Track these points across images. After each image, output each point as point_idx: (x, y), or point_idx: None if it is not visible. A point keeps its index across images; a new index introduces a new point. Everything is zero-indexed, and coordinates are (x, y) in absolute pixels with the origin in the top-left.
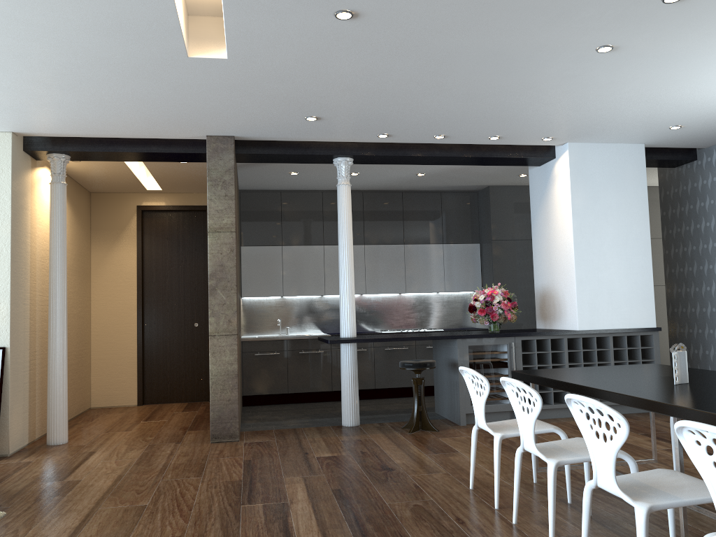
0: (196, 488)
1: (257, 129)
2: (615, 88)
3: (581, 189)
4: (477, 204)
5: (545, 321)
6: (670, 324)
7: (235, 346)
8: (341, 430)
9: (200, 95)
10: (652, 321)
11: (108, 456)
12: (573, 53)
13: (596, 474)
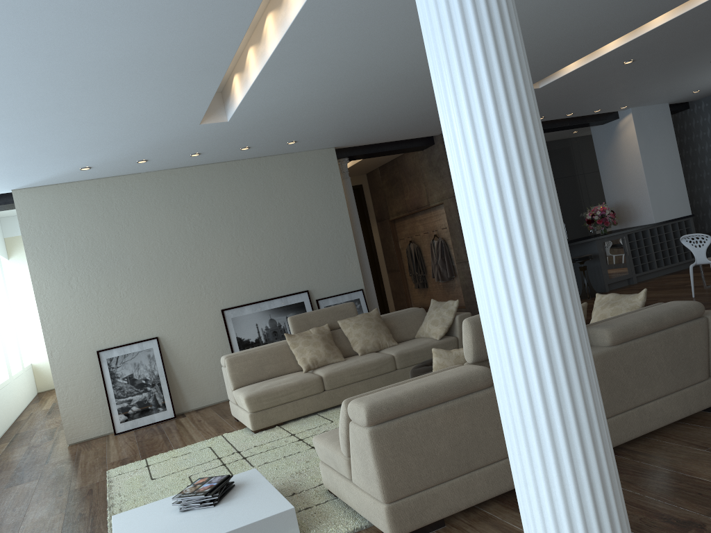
0: None
1: None
2: (694, 77)
3: (642, 136)
4: None
5: (620, 224)
6: None
7: None
8: None
9: None
10: (689, 211)
11: None
12: (698, 64)
13: None
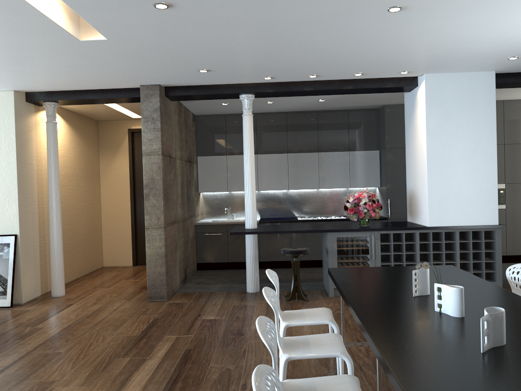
0: (103, 340)
1: (171, 79)
2: (431, 35)
3: (435, 112)
4: (378, 119)
5: (411, 216)
6: None
7: (163, 236)
8: (242, 295)
9: (111, 62)
10: (494, 219)
11: (77, 308)
12: (370, 14)
13: None
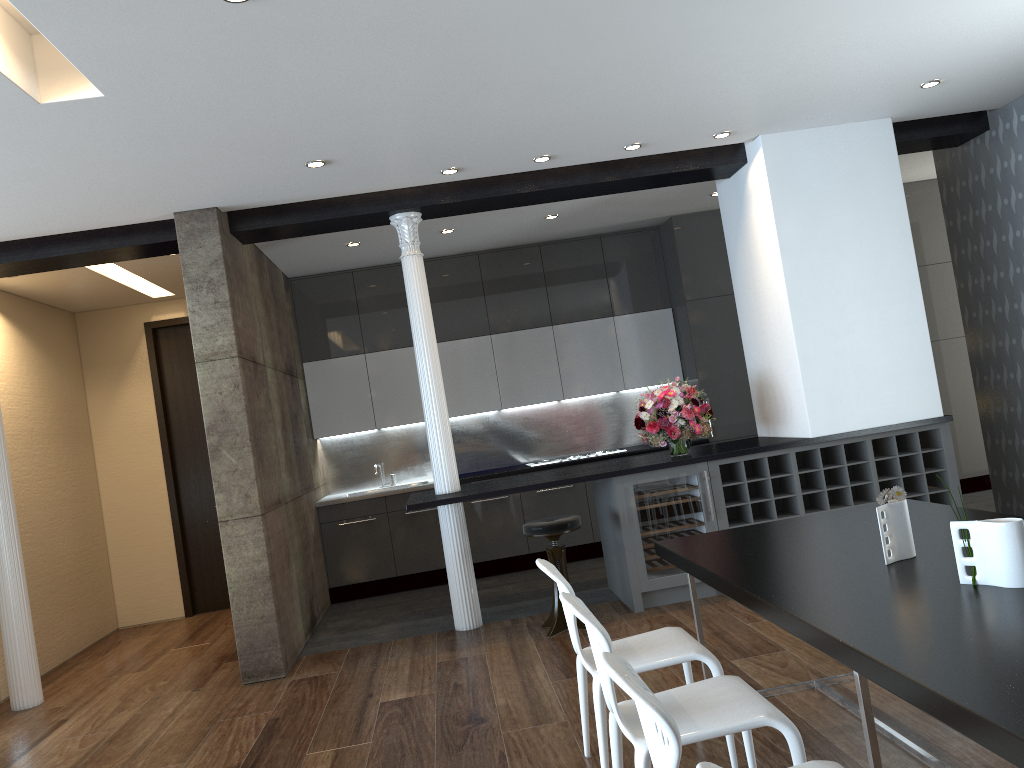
0: None
1: (245, 192)
2: (790, 38)
3: (791, 209)
4: (661, 247)
5: (767, 425)
6: (981, 400)
7: (261, 533)
8: (449, 640)
9: (111, 157)
10: (935, 407)
11: (79, 727)
12: None
13: None
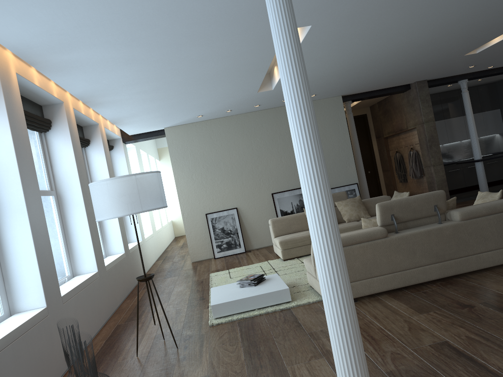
0: None
1: (441, 75)
2: None
3: None
4: (495, 89)
5: None
6: None
7: (443, 168)
8: None
9: (443, 67)
10: None
11: None
12: None
13: None
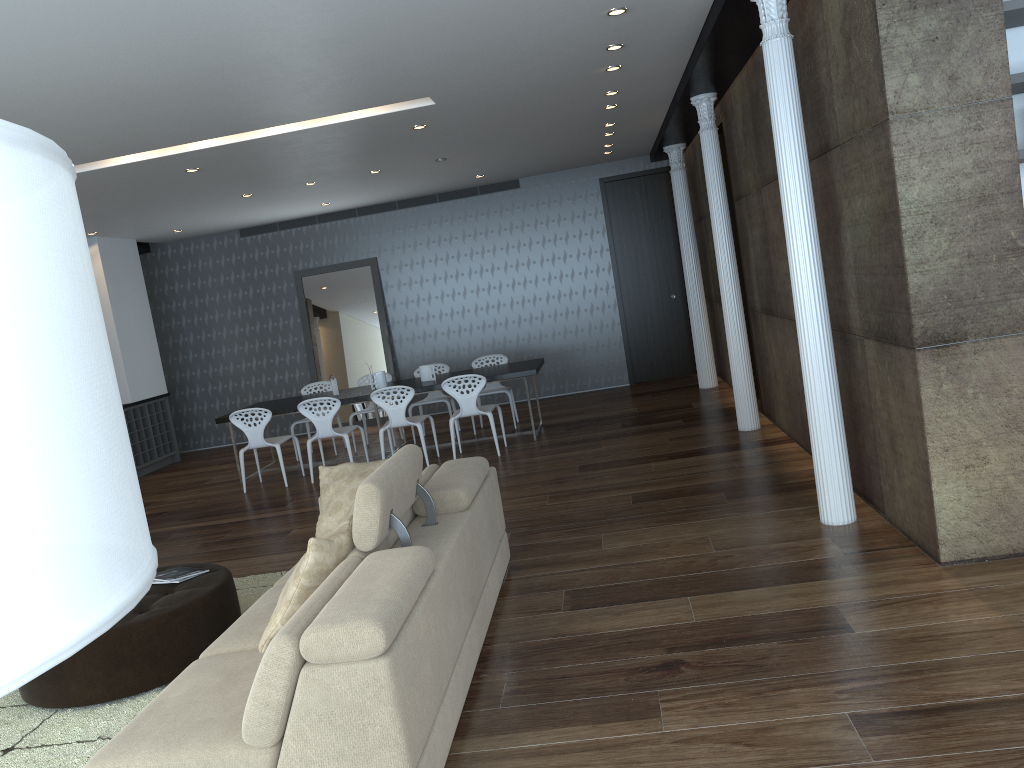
0: None
1: None
2: (205, 210)
3: (111, 279)
4: None
5: None
6: None
7: None
8: None
9: None
10: (165, 388)
11: None
12: (231, 195)
13: (391, 421)
